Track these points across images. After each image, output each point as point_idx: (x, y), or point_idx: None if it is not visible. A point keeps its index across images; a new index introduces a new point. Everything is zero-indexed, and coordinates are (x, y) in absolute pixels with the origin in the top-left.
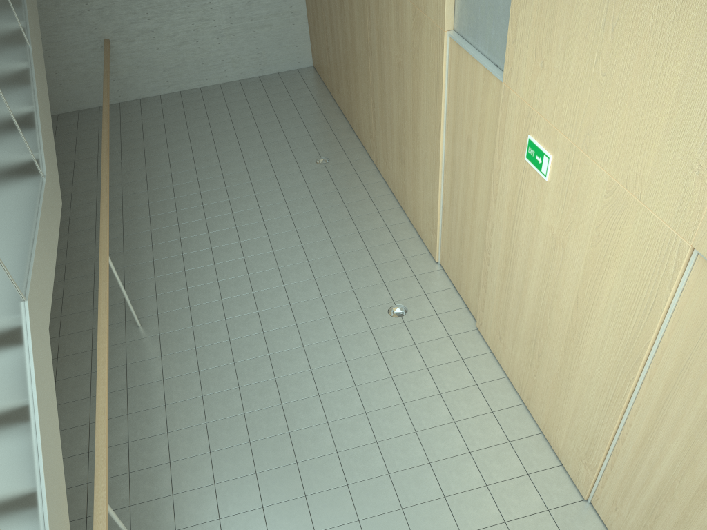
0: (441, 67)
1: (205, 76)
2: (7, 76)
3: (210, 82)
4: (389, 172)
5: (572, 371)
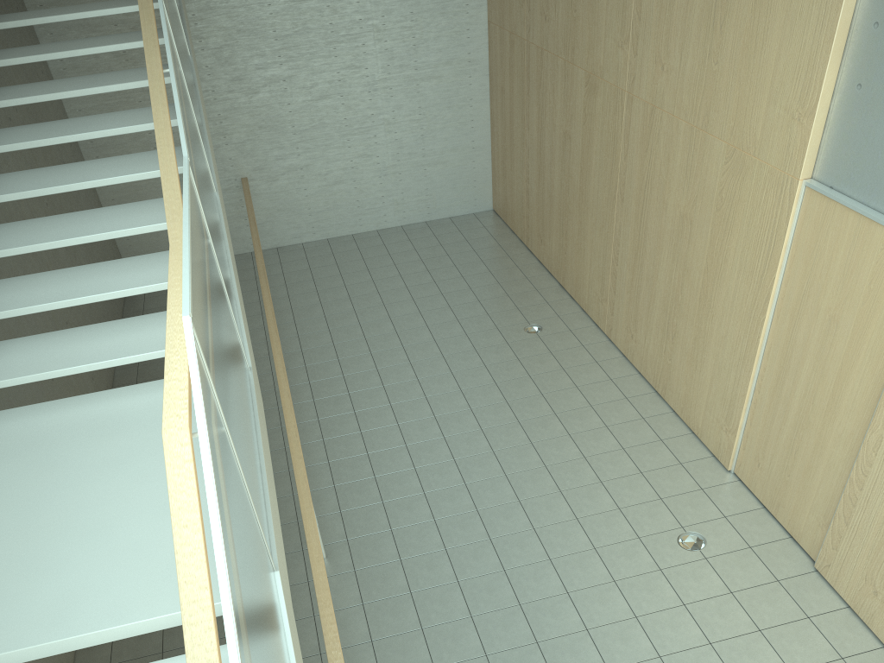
0: (783, 225)
1: (359, 221)
2: (215, 236)
3: (365, 228)
4: (635, 347)
5: None
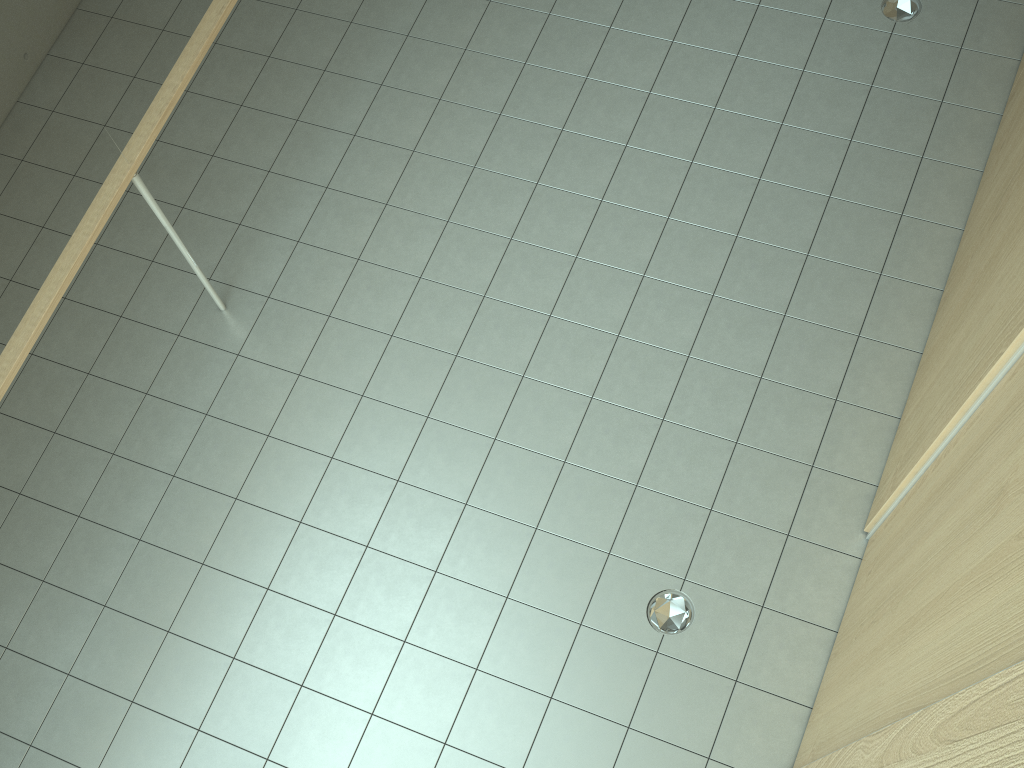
0: None
1: None
2: None
3: None
4: (990, 174)
5: None
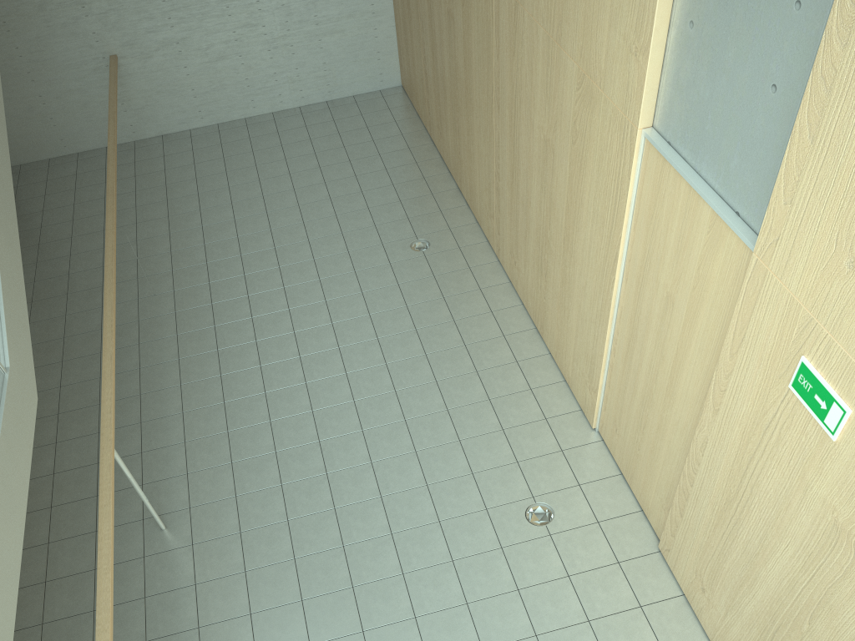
0: (626, 179)
1: (252, 103)
2: None
3: (259, 110)
4: (518, 275)
5: None
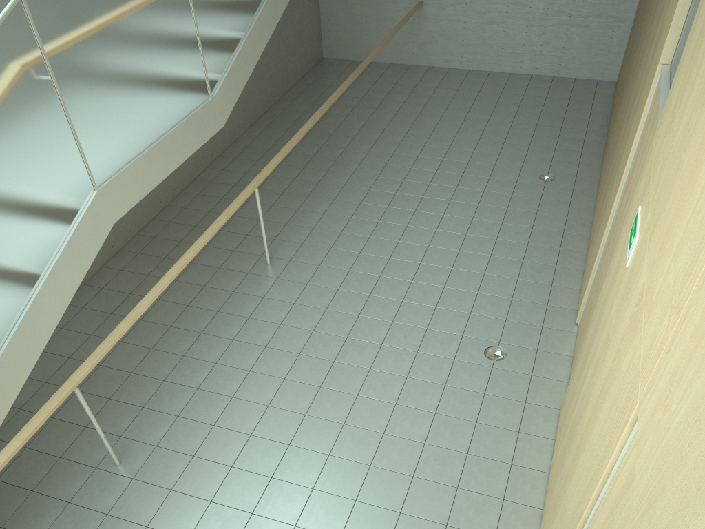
0: (644, 106)
1: (499, 62)
2: None
3: (502, 69)
4: (596, 212)
5: (563, 497)
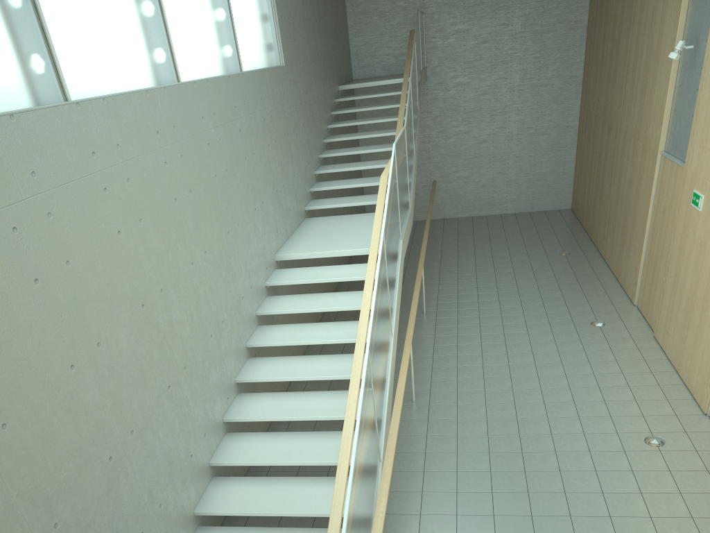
0: (653, 173)
1: (491, 208)
2: (409, 159)
3: (494, 212)
4: (611, 258)
5: (704, 323)
